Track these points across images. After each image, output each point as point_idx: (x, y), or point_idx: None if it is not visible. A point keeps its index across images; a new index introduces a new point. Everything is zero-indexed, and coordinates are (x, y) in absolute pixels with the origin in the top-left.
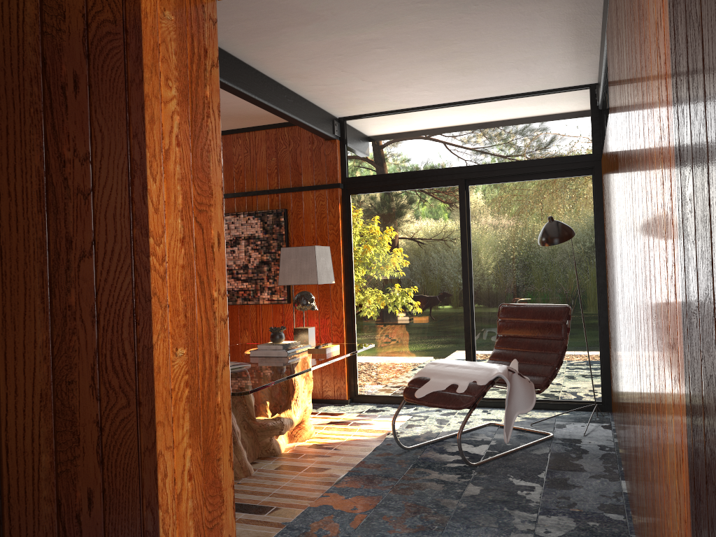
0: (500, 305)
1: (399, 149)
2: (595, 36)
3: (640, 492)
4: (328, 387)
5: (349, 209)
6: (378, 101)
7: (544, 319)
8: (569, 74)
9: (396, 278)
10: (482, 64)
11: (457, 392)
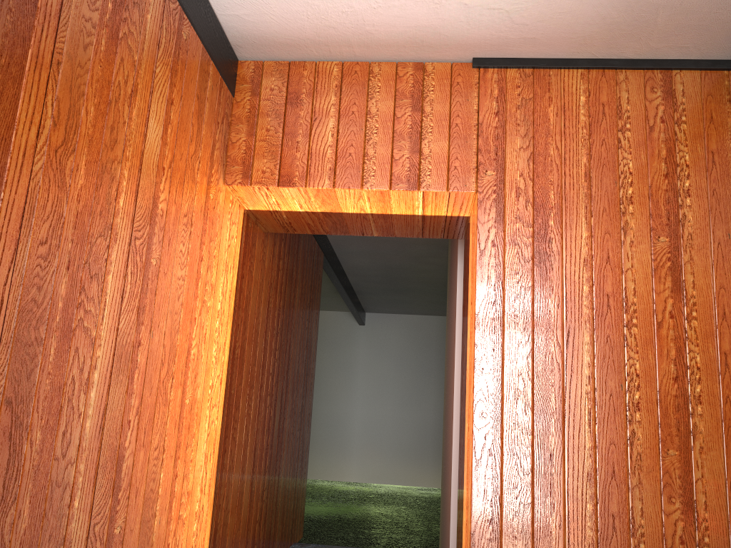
0: None
1: None
2: None
3: None
4: None
5: None
6: None
7: None
8: None
9: None
10: None
11: None
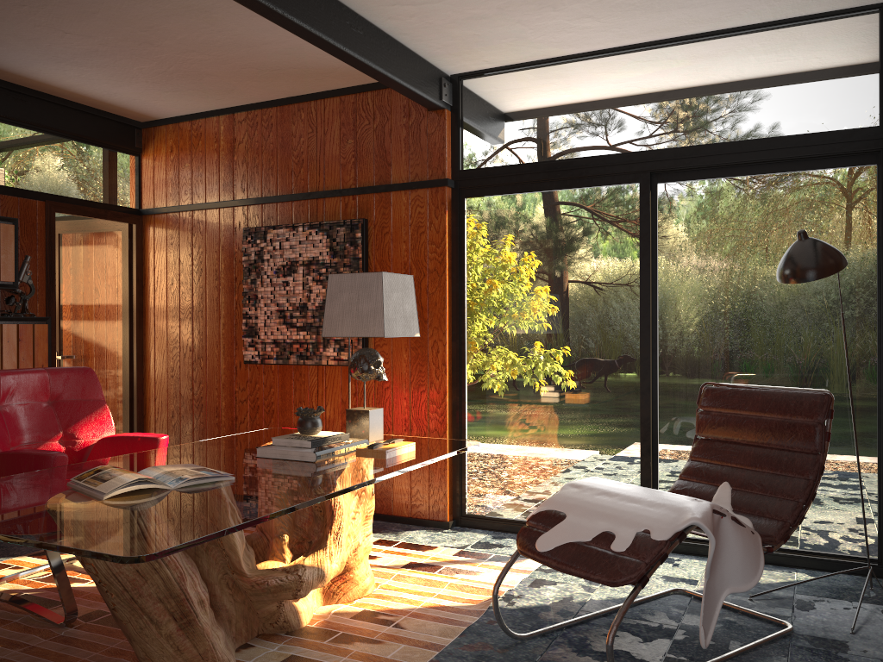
0: (702, 386)
1: (544, 125)
2: None
3: None
4: (419, 499)
5: (462, 220)
6: (510, 41)
7: (782, 414)
8: None
9: (531, 333)
10: None
11: (612, 550)
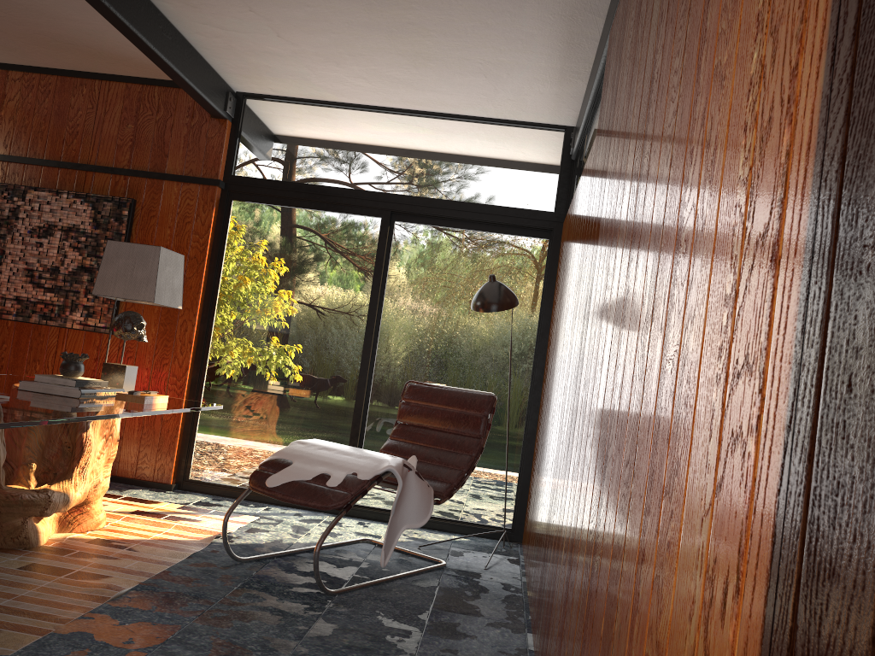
0: (407, 383)
1: (312, 154)
2: (589, 51)
3: (568, 652)
4: (146, 462)
5: (227, 219)
6: (295, 79)
7: (461, 407)
8: (545, 103)
9: (274, 325)
10: (442, 55)
11: (327, 485)
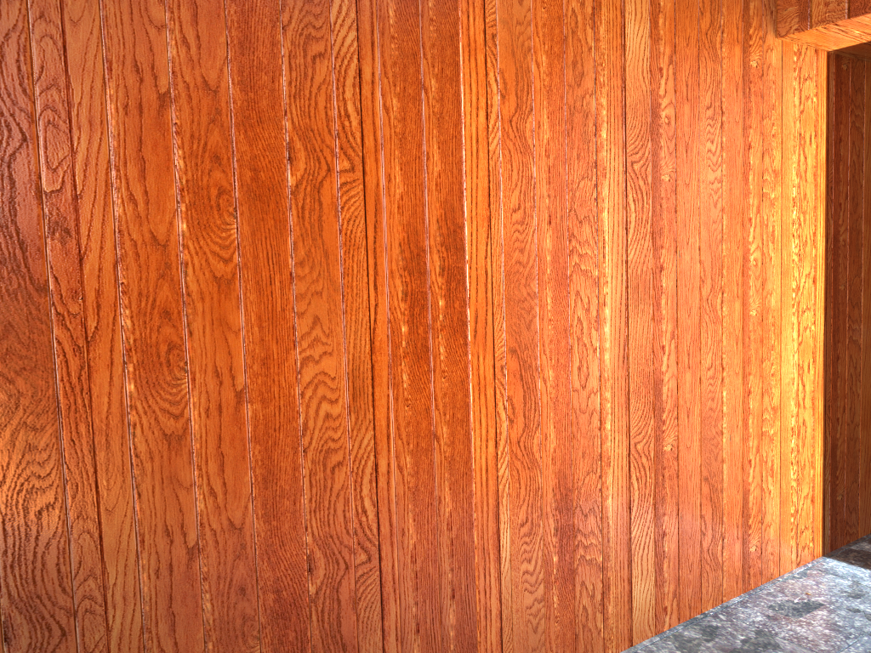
0: None
1: None
2: None
3: (610, 549)
4: None
5: None
6: None
7: None
8: None
9: None
10: None
11: None
